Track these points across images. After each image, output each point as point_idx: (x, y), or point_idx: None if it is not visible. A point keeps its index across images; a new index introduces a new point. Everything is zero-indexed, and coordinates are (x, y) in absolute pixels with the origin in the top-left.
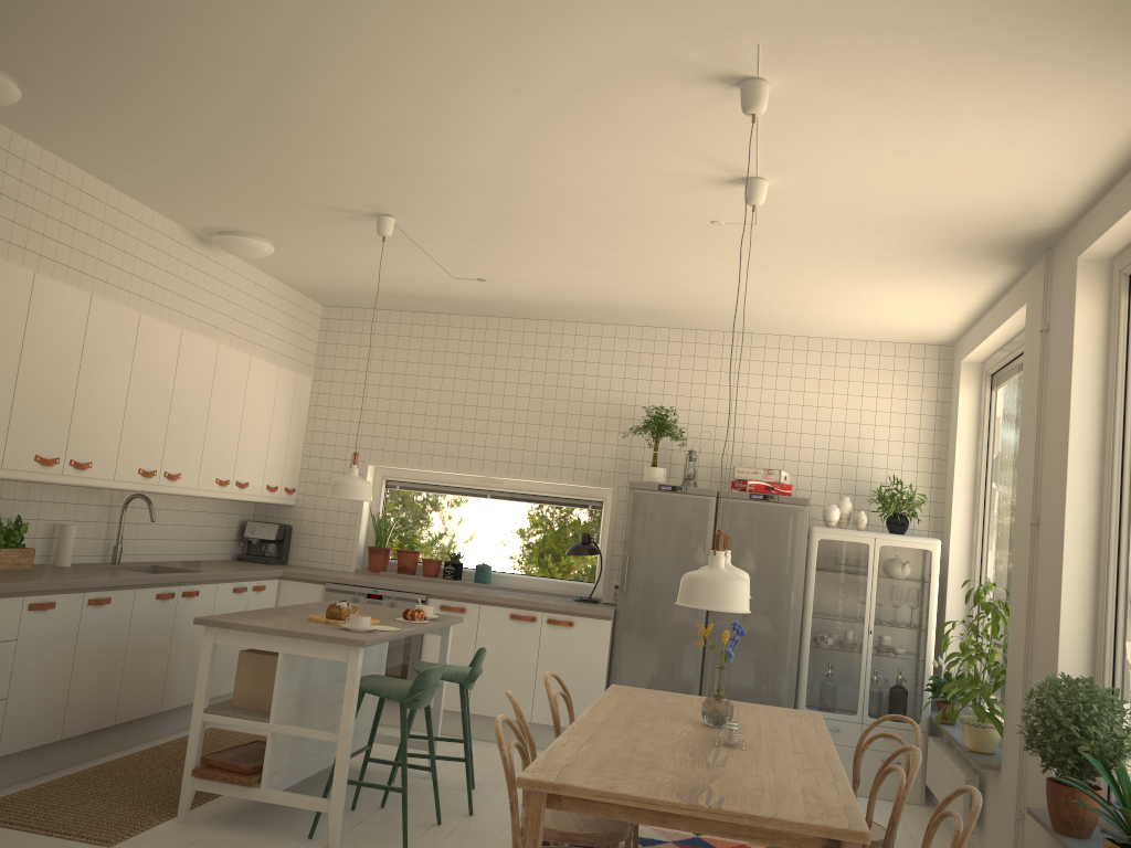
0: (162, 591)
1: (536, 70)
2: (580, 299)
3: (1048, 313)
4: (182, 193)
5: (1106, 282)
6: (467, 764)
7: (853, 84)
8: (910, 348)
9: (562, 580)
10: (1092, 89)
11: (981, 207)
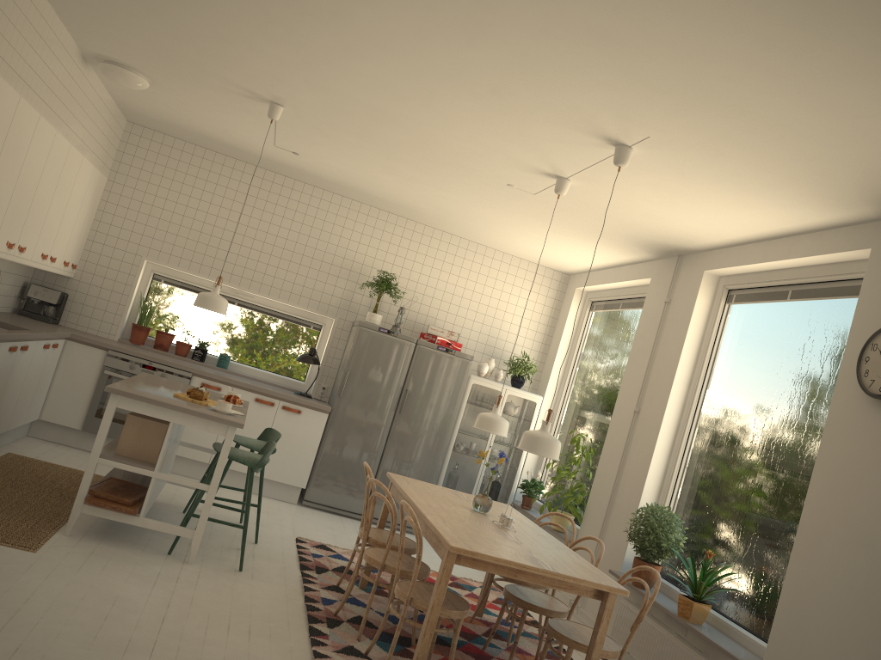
0: (13, 345)
1: (506, 94)
2: (355, 184)
3: (671, 292)
4: (116, 34)
5: (714, 288)
6: (259, 509)
7: (674, 167)
8: (545, 270)
9: (281, 375)
10: (782, 211)
11: (670, 229)
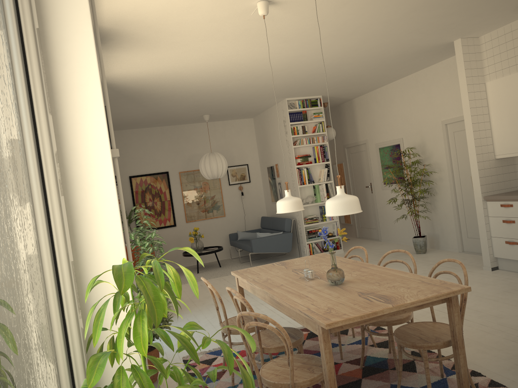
0: None
1: (337, 5)
2: None
3: None
4: None
5: None
6: None
7: (225, 2)
8: None
9: None
10: (131, 2)
11: None
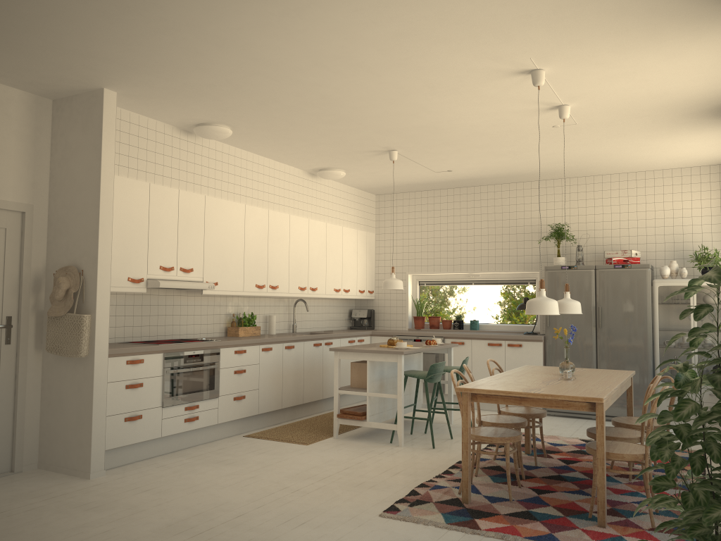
0: (316, 342)
1: (437, 84)
2: (505, 172)
3: None
4: (300, 156)
5: None
6: None
7: (584, 63)
8: (710, 168)
9: (518, 324)
10: (704, 43)
11: (691, 96)
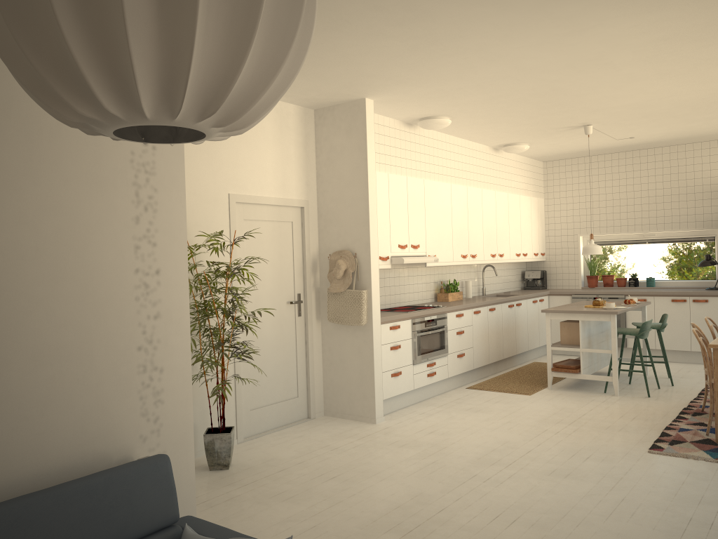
0: (509, 304)
1: (669, 72)
2: (687, 135)
3: None
4: (495, 136)
5: None
6: (667, 364)
7: None
8: None
9: (696, 280)
10: None
11: None
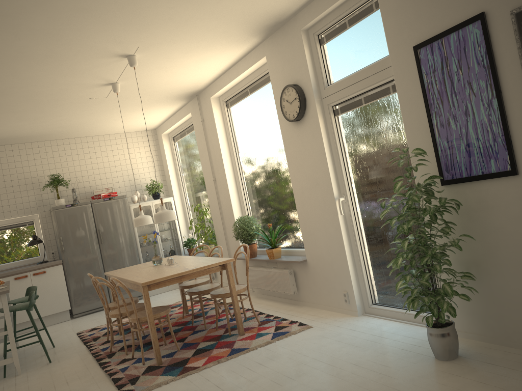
0: None
1: (55, 55)
2: (7, 135)
3: (202, 115)
4: None
5: (219, 104)
6: (46, 329)
7: (161, 55)
8: (141, 133)
9: (24, 259)
10: (222, 55)
11: (183, 85)
